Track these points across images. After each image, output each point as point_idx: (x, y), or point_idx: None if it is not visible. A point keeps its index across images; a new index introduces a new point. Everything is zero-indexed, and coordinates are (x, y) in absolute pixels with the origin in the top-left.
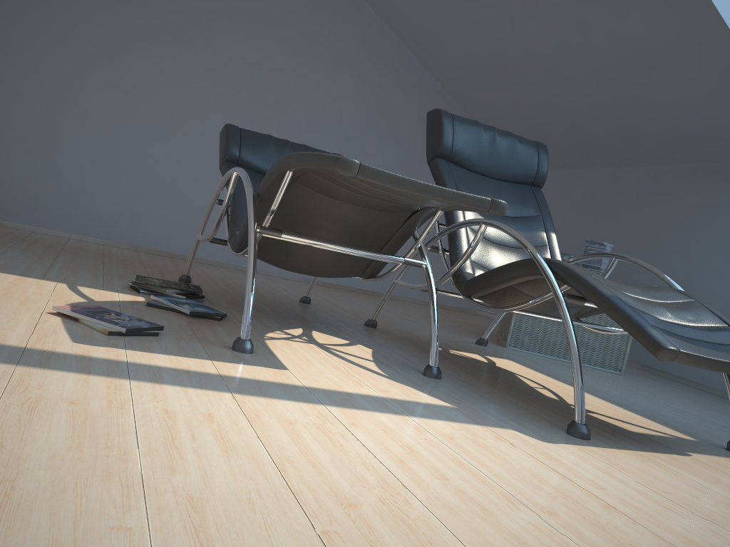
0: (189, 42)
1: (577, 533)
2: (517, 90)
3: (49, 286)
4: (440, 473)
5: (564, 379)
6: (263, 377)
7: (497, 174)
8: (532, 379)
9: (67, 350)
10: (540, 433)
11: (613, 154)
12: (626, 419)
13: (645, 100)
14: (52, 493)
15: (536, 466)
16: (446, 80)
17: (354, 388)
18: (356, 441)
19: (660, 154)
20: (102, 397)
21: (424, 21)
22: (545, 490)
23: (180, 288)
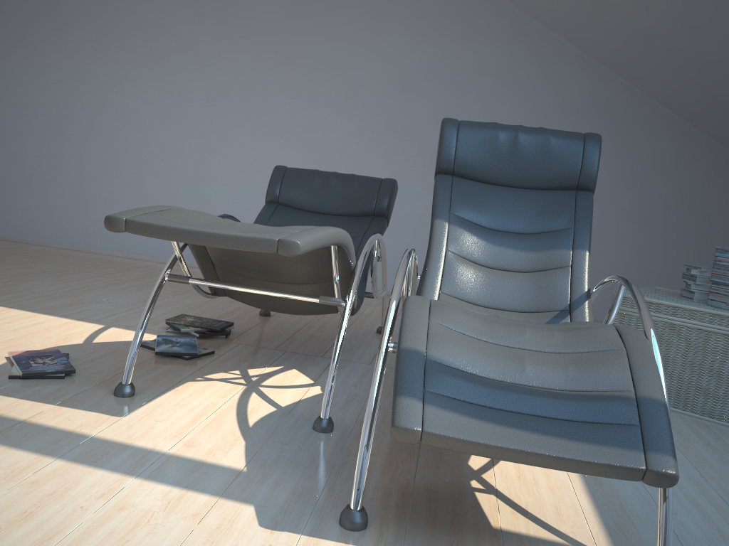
0: (325, 84)
1: None
2: (674, 59)
3: (79, 329)
4: None
5: None
6: (67, 425)
7: (523, 183)
8: None
9: None
10: (290, 514)
11: None
12: (538, 508)
13: None
14: None
15: None
16: (608, 62)
17: (155, 440)
18: None
19: None
20: None
21: (553, 4)
22: None
23: (201, 326)
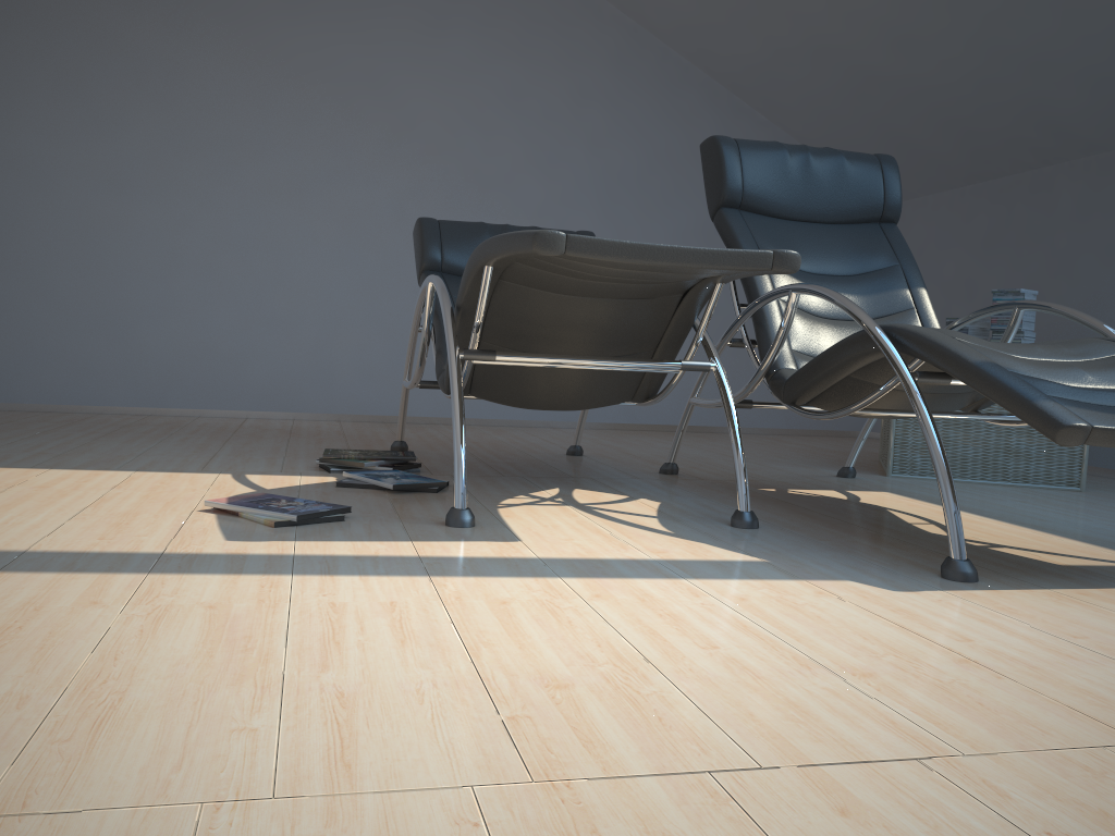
0: (363, 114)
1: (897, 695)
2: (856, 82)
3: (208, 479)
4: (707, 642)
5: (973, 507)
6: (481, 554)
7: (821, 216)
8: (915, 514)
9: (216, 550)
10: (895, 581)
11: (1026, 149)
12: (1058, 550)
13: (1054, 54)
14: (167, 701)
15: (867, 622)
16: (747, 90)
17: (614, 553)
18: (593, 615)
19: (1100, 134)
20: (251, 597)
21: (695, 10)
22: (869, 649)
23: (384, 457)
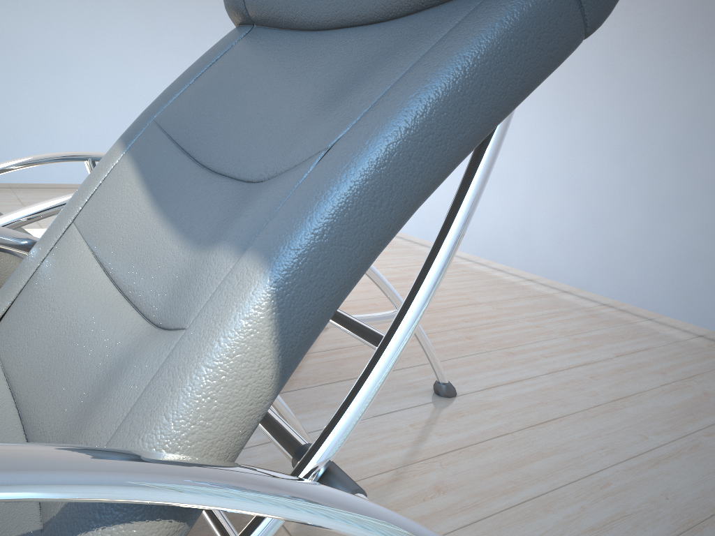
0: None
1: None
2: None
3: None
4: None
5: None
6: None
7: (360, 3)
8: None
9: None
10: None
11: None
12: None
13: None
14: None
15: None
16: None
17: None
18: None
19: None
20: None
21: None
22: None
23: None
